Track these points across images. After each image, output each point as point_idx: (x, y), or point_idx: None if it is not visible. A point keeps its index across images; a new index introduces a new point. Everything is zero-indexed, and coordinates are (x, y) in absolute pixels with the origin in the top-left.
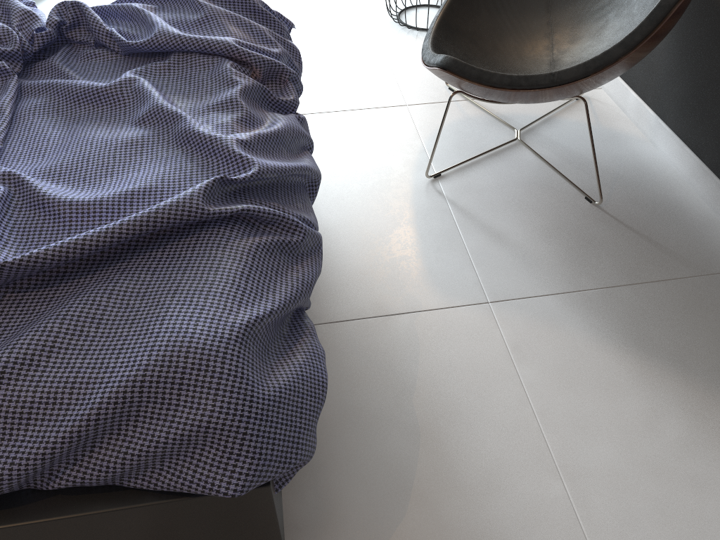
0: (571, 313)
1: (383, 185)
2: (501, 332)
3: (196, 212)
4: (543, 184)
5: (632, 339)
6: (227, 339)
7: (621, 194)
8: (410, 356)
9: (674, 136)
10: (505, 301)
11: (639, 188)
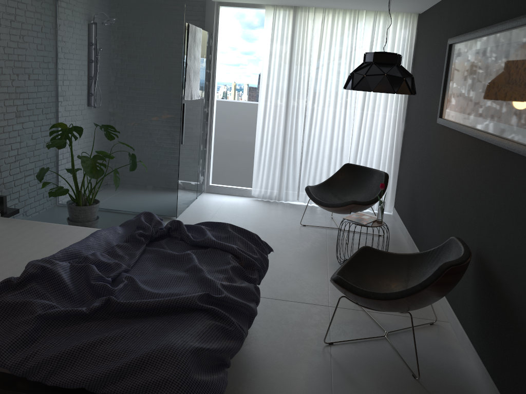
0: None
1: (299, 341)
2: None
3: (193, 302)
4: (390, 362)
5: None
6: (186, 349)
7: (436, 378)
8: None
9: (475, 352)
10: None
11: (448, 378)
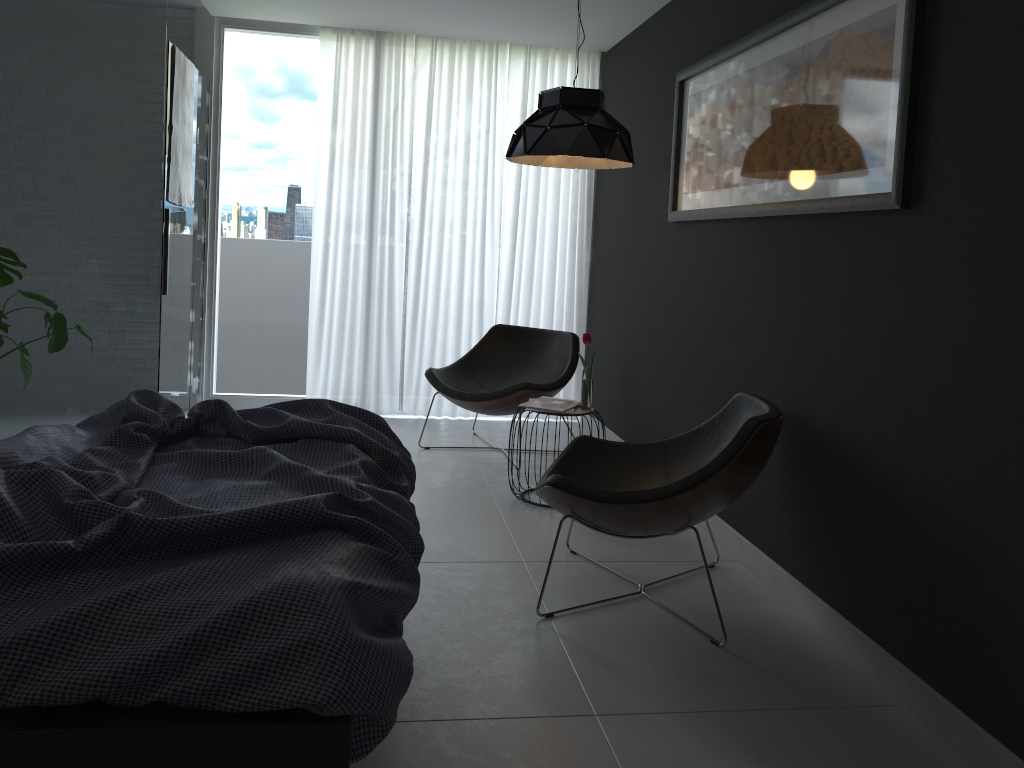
0: (685, 728)
1: (489, 620)
2: (606, 738)
3: (316, 509)
4: (666, 628)
5: (751, 751)
6: (333, 585)
7: (751, 640)
8: (503, 750)
9: (805, 588)
10: (614, 715)
11: (771, 637)
